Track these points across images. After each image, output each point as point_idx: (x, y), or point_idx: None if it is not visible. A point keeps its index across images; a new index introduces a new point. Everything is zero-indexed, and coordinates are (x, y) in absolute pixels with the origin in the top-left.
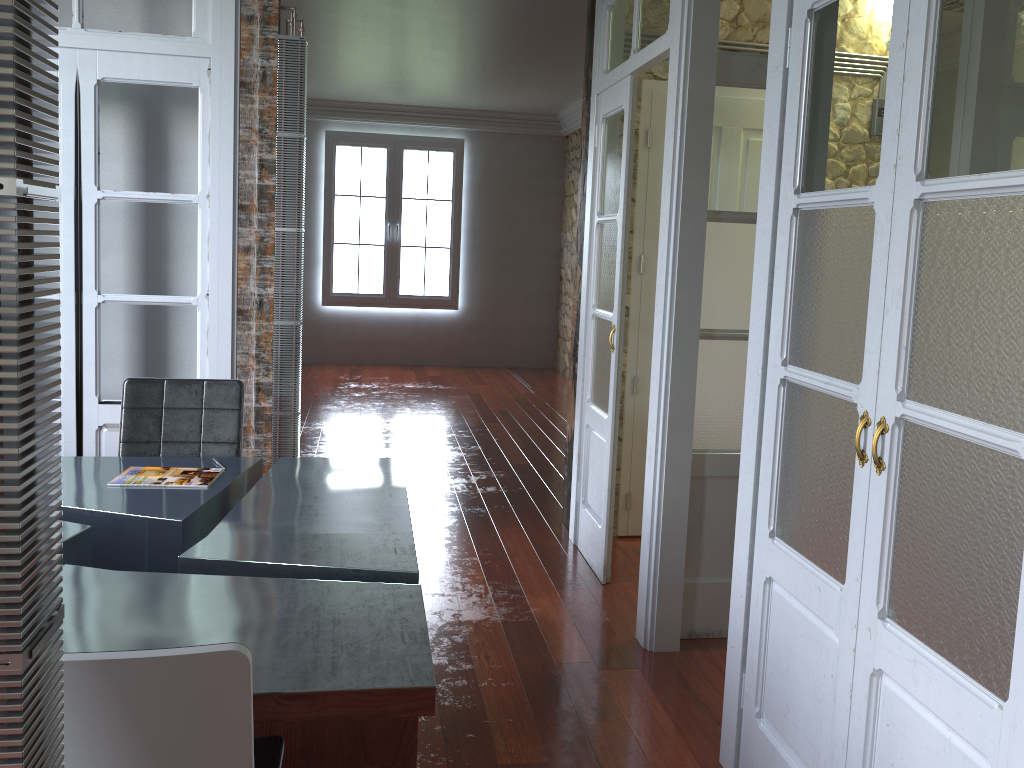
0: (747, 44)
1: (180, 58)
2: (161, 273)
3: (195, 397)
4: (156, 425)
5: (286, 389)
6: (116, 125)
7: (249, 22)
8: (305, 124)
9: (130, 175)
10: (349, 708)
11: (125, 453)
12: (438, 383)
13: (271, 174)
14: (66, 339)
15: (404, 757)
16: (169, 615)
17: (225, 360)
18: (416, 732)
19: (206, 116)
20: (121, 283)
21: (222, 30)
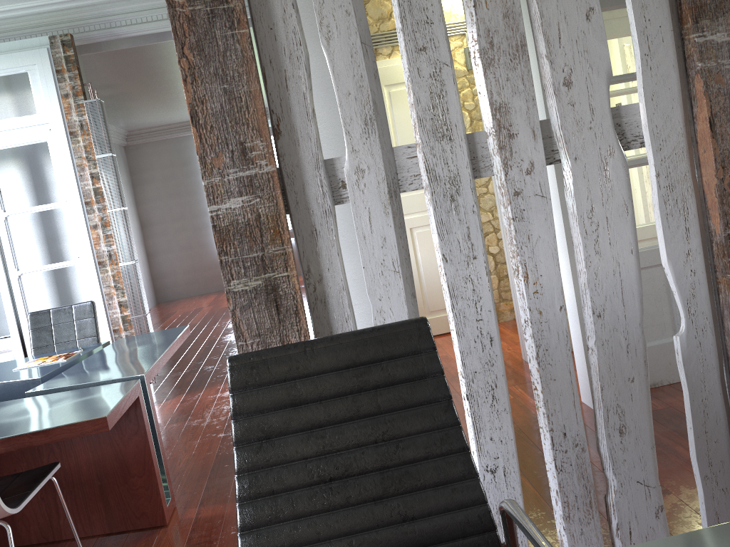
0: (374, 34)
1: (32, 127)
2: (58, 251)
3: (69, 315)
4: (50, 335)
5: (136, 302)
6: (13, 172)
7: (66, 97)
8: (112, 147)
9: (28, 199)
10: (66, 434)
11: (35, 354)
12: (302, 284)
13: (99, 180)
14: (5, 300)
15: (148, 470)
16: (1, 415)
17: (97, 292)
18: (151, 455)
19: (55, 156)
20: (37, 262)
21: (52, 106)
